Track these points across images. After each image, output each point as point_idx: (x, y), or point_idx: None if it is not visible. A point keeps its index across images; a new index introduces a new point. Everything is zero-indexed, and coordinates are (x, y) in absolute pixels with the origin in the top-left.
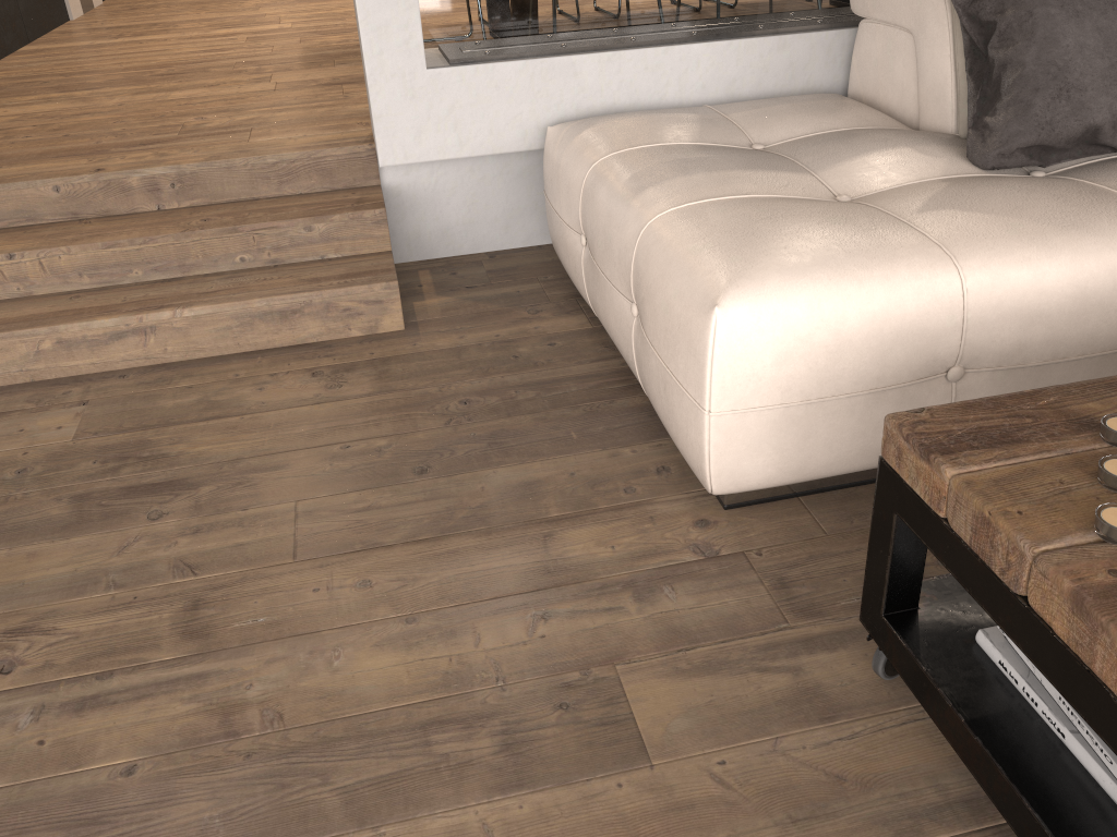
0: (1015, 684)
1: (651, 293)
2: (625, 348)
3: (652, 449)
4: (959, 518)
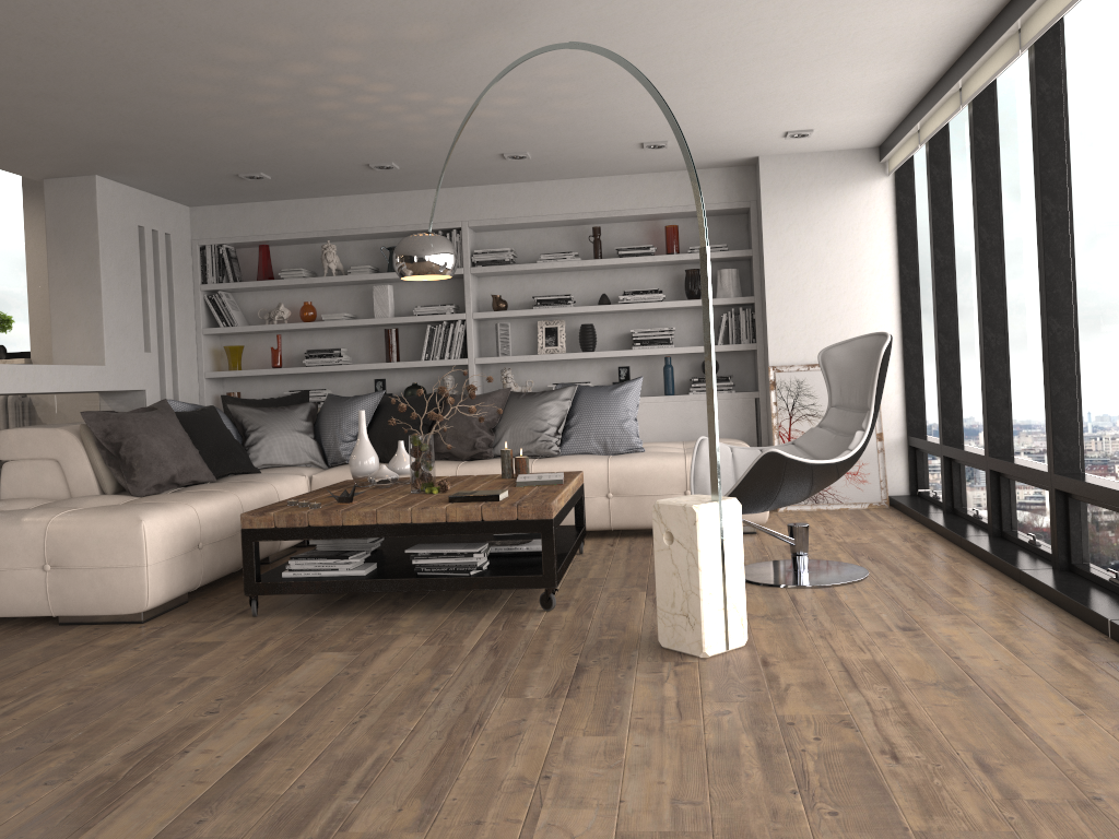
0: (300, 575)
1: (79, 542)
2: (32, 597)
3: (80, 628)
4: (281, 521)
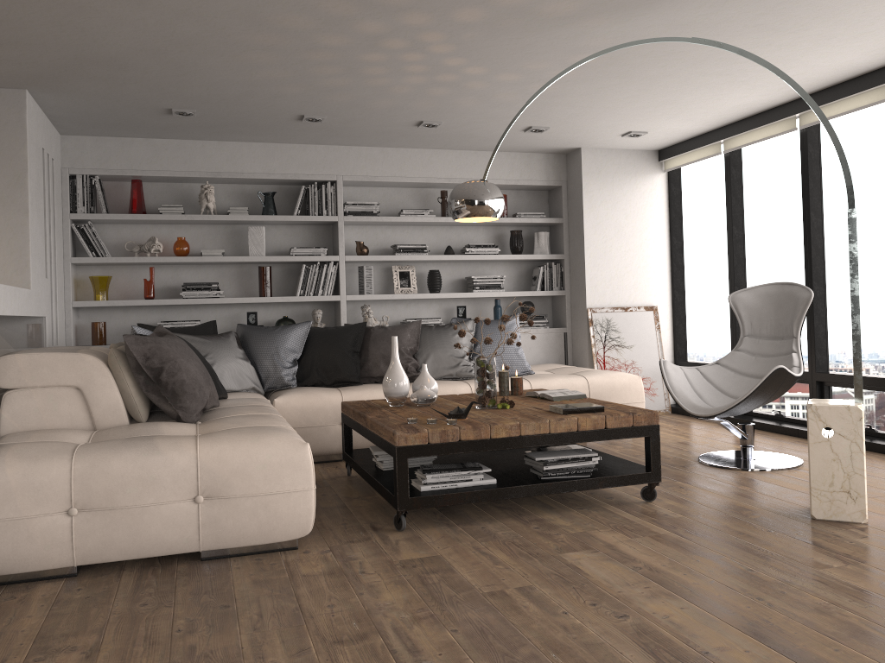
0: (438, 488)
1: (240, 469)
2: (179, 533)
3: (238, 561)
4: (434, 437)
